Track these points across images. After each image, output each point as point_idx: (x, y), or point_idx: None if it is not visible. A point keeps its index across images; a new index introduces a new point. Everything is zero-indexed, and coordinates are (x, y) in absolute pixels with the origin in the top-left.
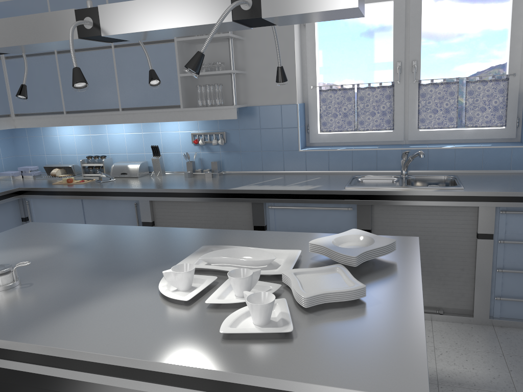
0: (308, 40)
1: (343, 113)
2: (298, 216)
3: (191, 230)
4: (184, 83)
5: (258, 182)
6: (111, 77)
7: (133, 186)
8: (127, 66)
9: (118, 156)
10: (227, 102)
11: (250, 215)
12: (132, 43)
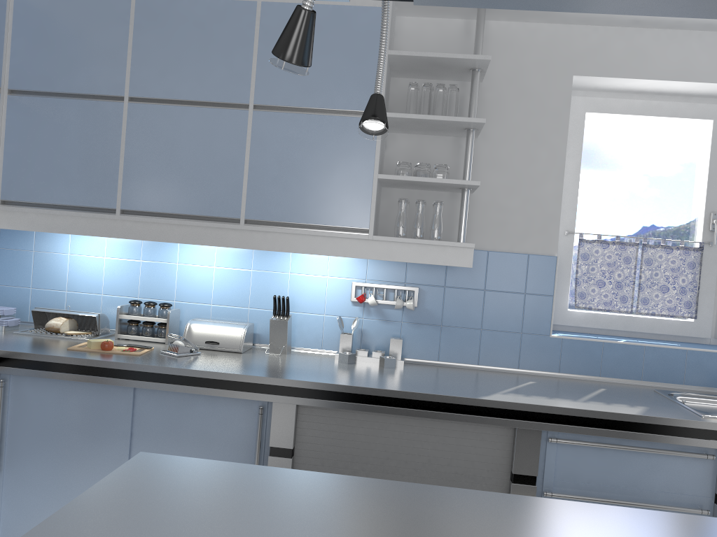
0: (570, 157)
1: (616, 282)
2: (602, 462)
3: (616, 512)
4: (377, 192)
5: (510, 389)
6: (235, 160)
7: (261, 371)
8: (274, 144)
9: (192, 308)
10: (428, 237)
11: (505, 452)
12: (293, 107)
